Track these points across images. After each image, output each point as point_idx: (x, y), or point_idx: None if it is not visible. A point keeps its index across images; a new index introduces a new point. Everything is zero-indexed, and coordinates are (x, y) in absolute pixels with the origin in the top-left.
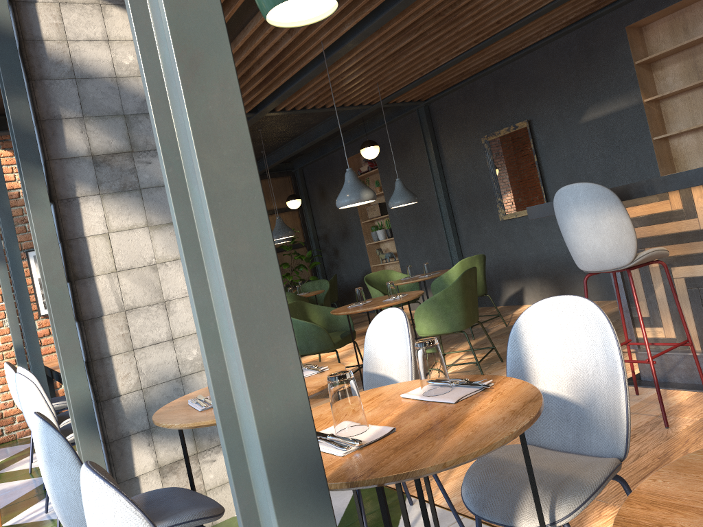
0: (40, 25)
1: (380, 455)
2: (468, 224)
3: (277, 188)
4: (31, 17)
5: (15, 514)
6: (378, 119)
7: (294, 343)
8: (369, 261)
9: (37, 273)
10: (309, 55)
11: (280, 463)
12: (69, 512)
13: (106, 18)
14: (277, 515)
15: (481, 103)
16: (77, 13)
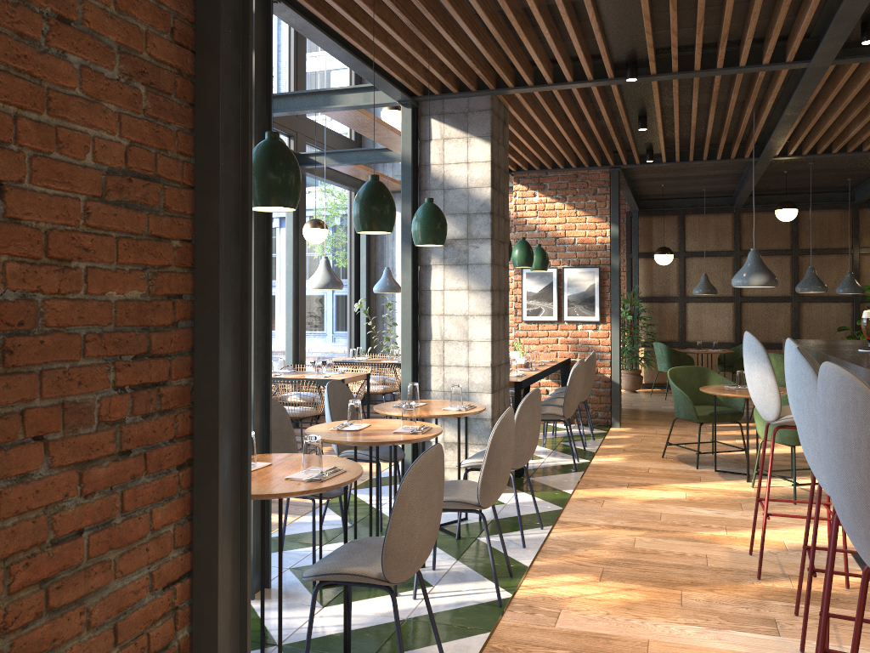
0: (430, 155)
1: (330, 433)
2: None
3: None
4: (426, 150)
5: None
6: None
7: (253, 374)
8: None
9: (526, 287)
10: (759, 119)
11: None
12: None
13: (469, 147)
14: None
15: None
16: (453, 145)
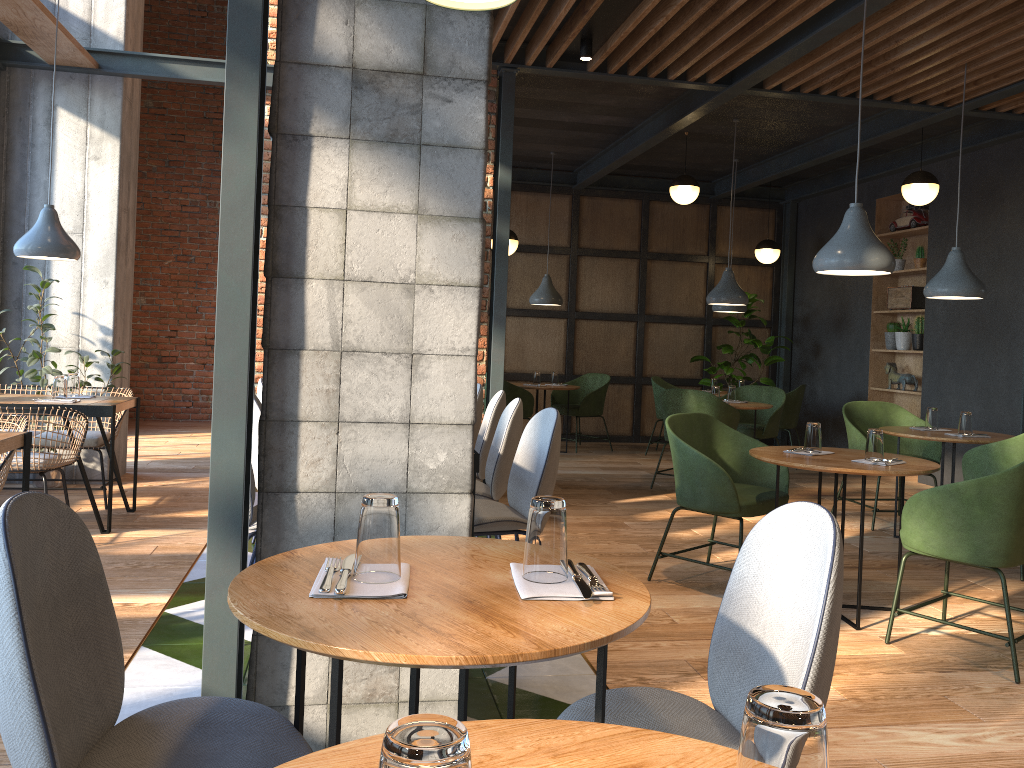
0: None
1: None
2: None
3: (747, 225)
4: None
5: (189, 601)
6: (953, 140)
7: None
8: (868, 380)
9: None
10: None
11: None
12: None
13: None
14: None
15: None
16: None
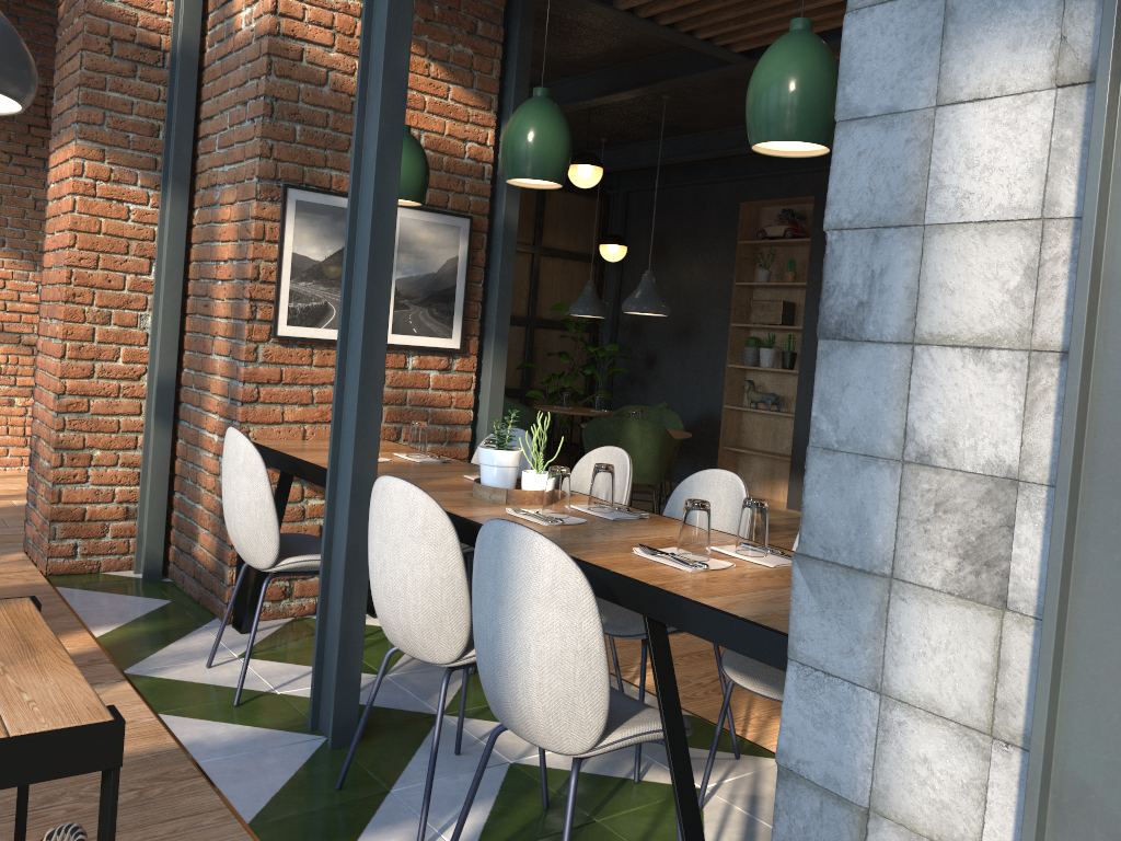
0: None
1: None
2: None
3: (574, 213)
4: None
5: None
6: None
7: None
8: (723, 397)
9: (293, 241)
10: None
11: None
12: None
13: None
14: None
15: None
16: None
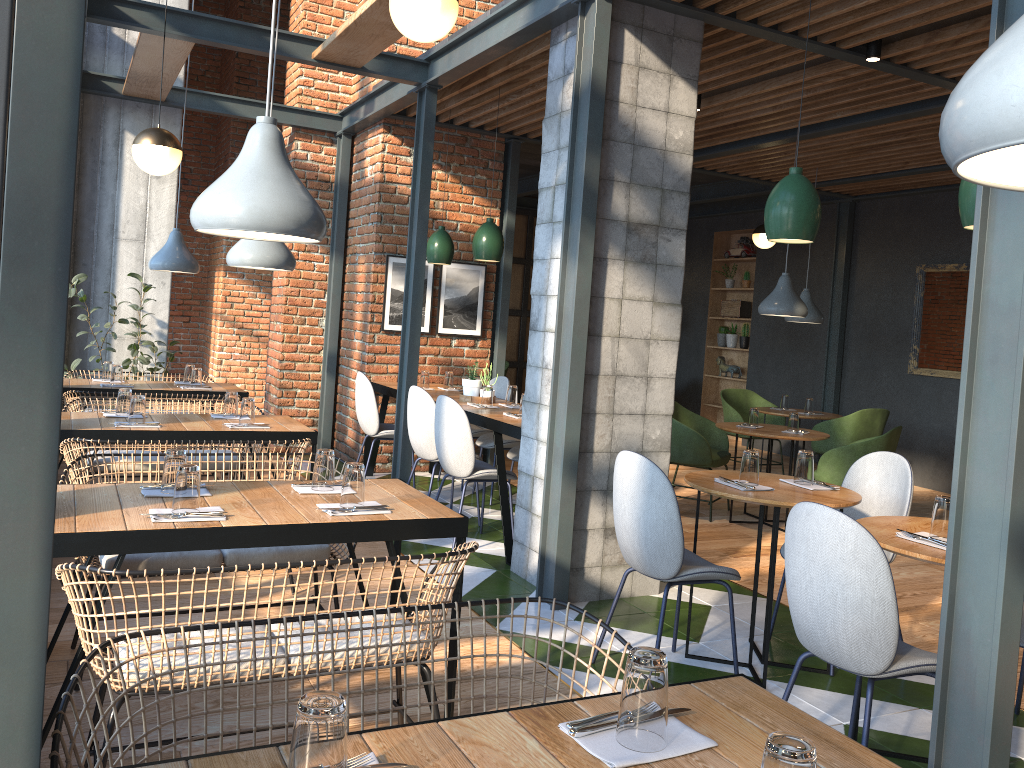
0: (620, 87)
1: None
2: (861, 364)
3: None
4: (615, 77)
5: None
6: None
7: None
8: (703, 369)
9: (391, 282)
10: (772, 127)
11: (1013, 534)
12: (652, 535)
13: (671, 89)
14: (1006, 559)
15: (931, 223)
16: (650, 80)
